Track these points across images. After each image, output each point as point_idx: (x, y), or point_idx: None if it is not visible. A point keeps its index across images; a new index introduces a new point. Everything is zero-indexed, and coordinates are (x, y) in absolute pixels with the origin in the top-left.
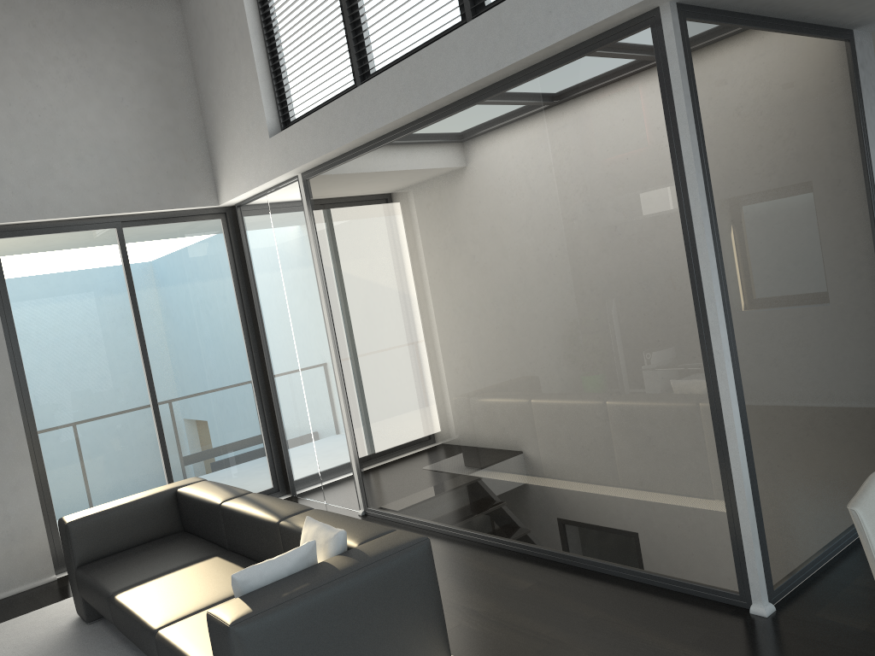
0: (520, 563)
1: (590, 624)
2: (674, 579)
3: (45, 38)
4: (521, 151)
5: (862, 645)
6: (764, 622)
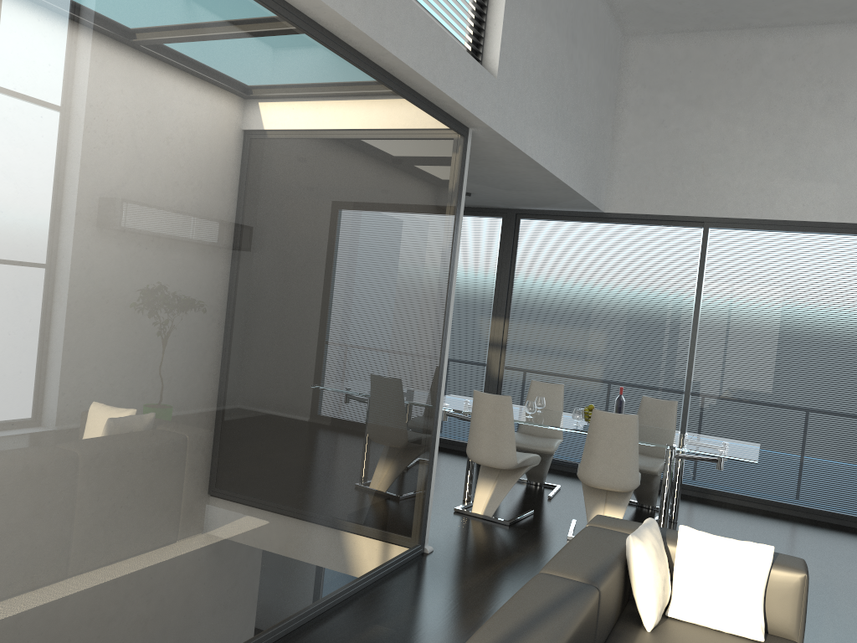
0: (317, 635)
1: (460, 599)
2: (395, 559)
3: None
4: (392, 157)
5: (461, 536)
6: (440, 551)
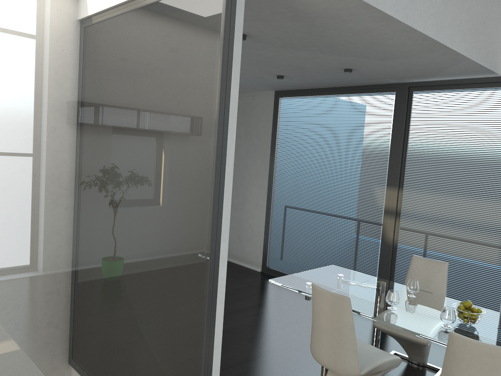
0: None
1: None
2: None
3: None
4: None
5: None
6: None
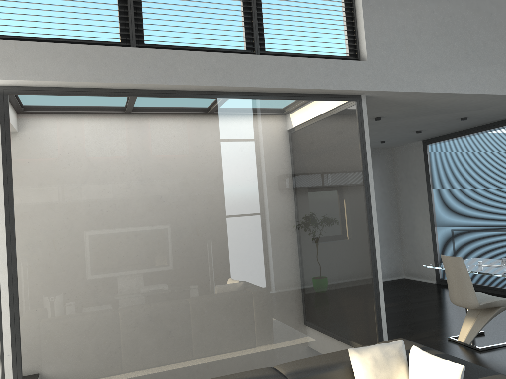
0: None
1: None
2: None
3: None
4: (280, 134)
5: None
6: None
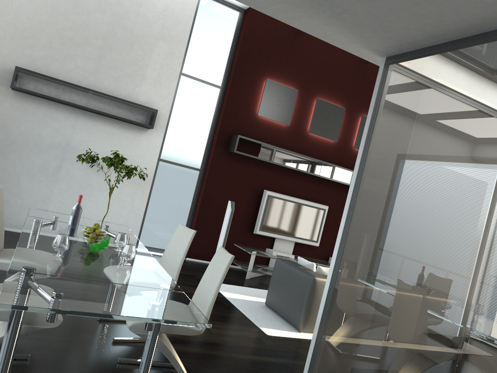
0: None
1: None
2: None
3: None
4: None
5: None
6: None
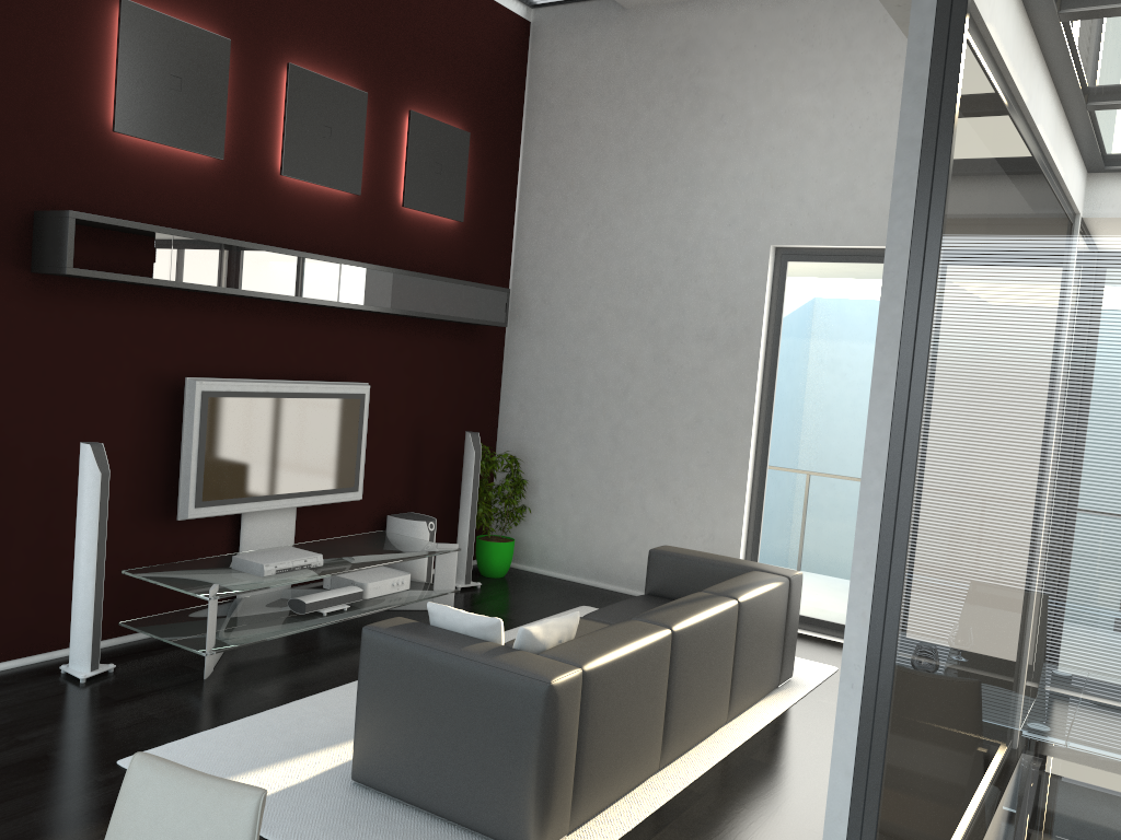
0: None
1: None
2: None
3: (892, 34)
4: None
5: None
6: None
